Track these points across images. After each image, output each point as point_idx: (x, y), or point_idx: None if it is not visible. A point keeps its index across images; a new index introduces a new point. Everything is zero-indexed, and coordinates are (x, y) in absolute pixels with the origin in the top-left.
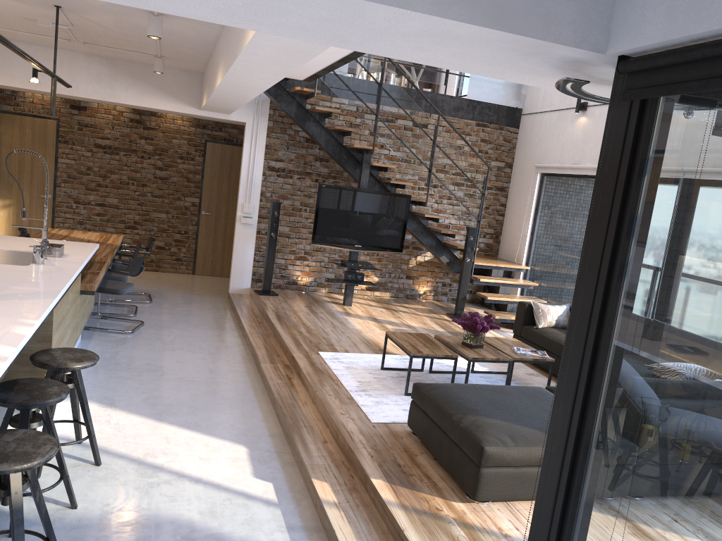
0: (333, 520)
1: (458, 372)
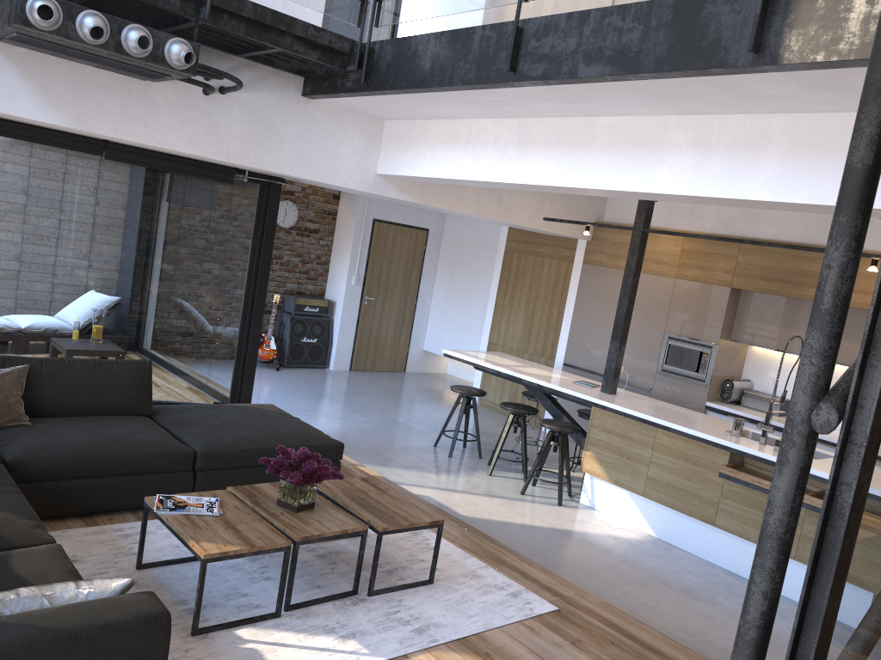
0: (349, 458)
1: (304, 601)
